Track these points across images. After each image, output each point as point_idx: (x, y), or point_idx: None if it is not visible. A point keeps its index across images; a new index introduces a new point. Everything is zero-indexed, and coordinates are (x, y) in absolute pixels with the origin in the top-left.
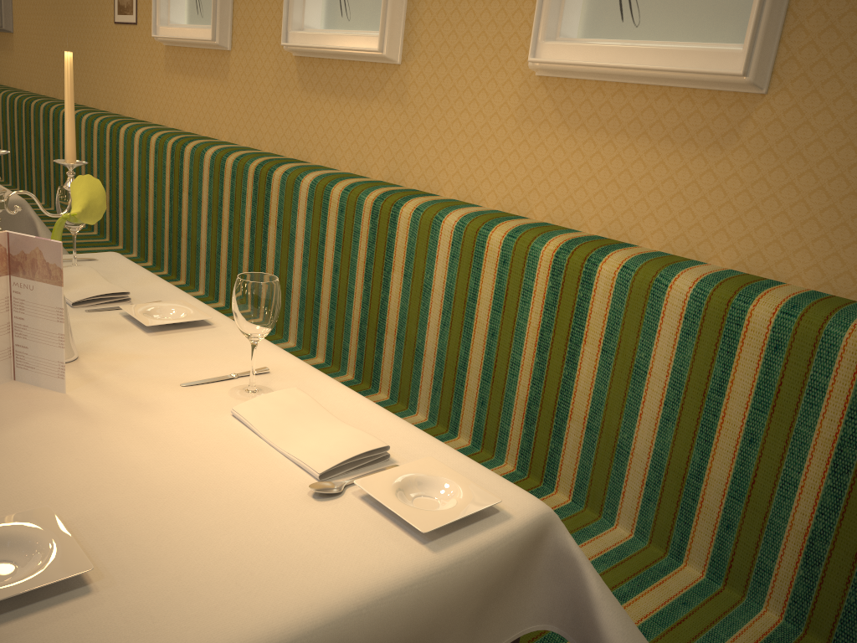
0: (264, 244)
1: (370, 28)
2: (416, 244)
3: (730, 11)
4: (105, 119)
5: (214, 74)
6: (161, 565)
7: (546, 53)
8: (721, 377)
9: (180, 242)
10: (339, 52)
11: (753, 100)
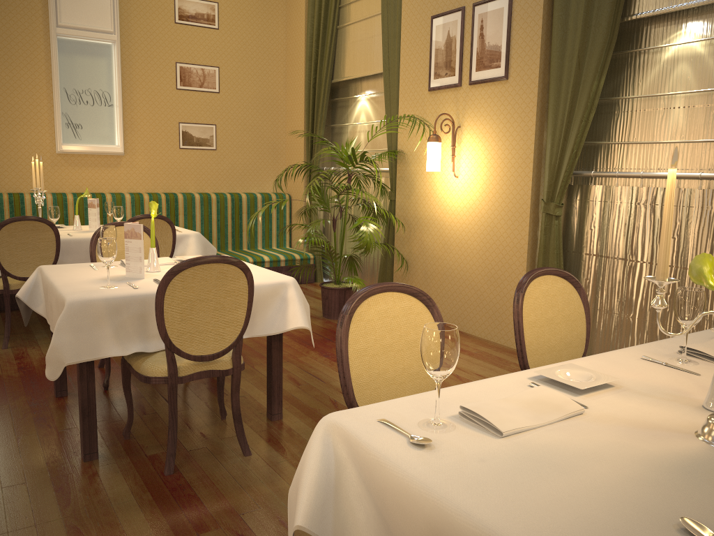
0: None
1: None
2: (36, 207)
3: (106, 137)
4: None
5: None
6: None
7: (65, 148)
8: (142, 212)
9: None
10: None
11: (121, 156)
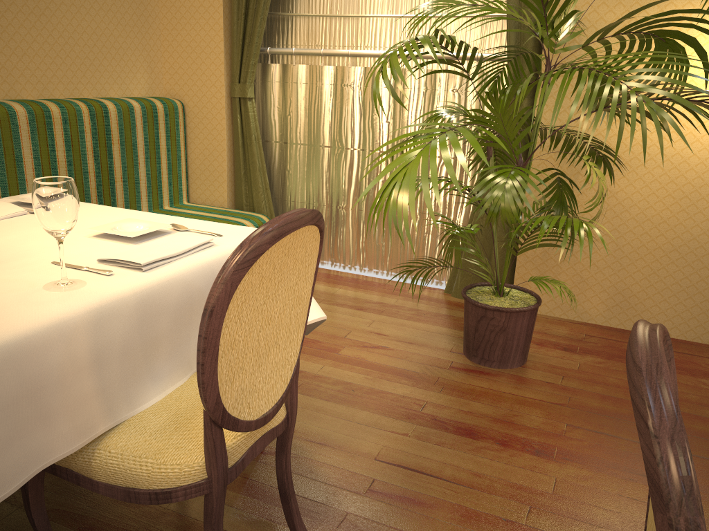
0: None
1: None
2: None
3: None
4: None
5: None
6: (112, 221)
7: None
8: None
9: None
10: None
11: None
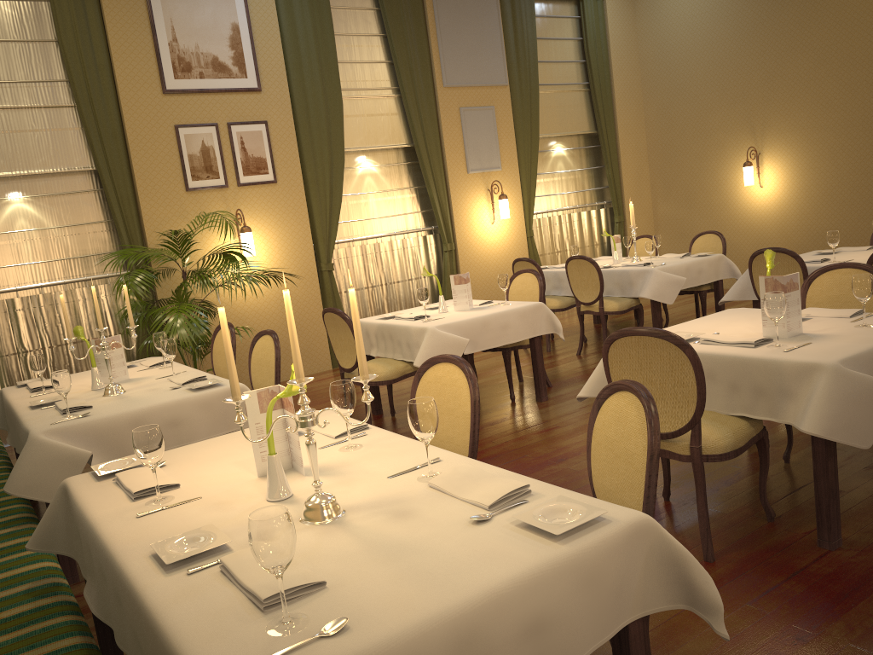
0: None
1: None
2: None
3: None
4: None
5: None
6: None
7: None
8: None
9: None
10: None
11: None
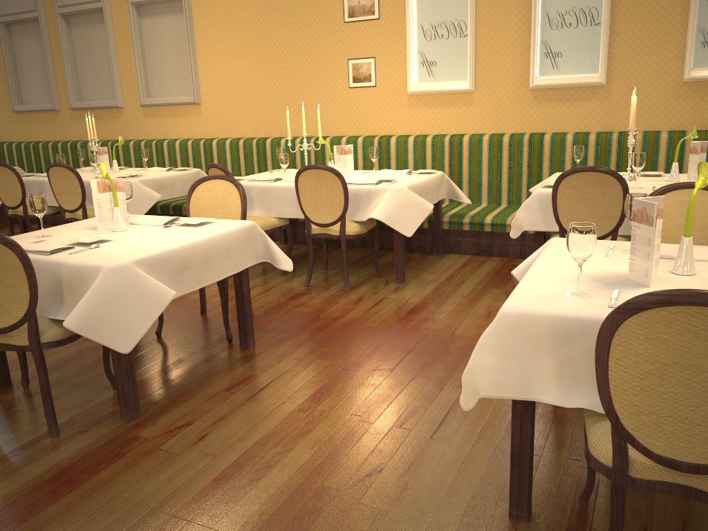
0: (540, 170)
1: (574, 73)
2: (646, 148)
3: None
4: (366, 138)
5: (459, 103)
6: None
7: (693, 74)
8: None
9: (461, 185)
10: (572, 84)
11: None
